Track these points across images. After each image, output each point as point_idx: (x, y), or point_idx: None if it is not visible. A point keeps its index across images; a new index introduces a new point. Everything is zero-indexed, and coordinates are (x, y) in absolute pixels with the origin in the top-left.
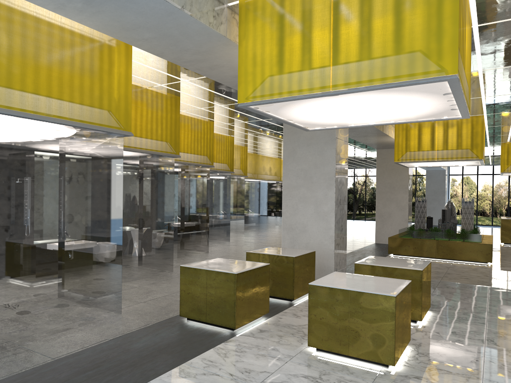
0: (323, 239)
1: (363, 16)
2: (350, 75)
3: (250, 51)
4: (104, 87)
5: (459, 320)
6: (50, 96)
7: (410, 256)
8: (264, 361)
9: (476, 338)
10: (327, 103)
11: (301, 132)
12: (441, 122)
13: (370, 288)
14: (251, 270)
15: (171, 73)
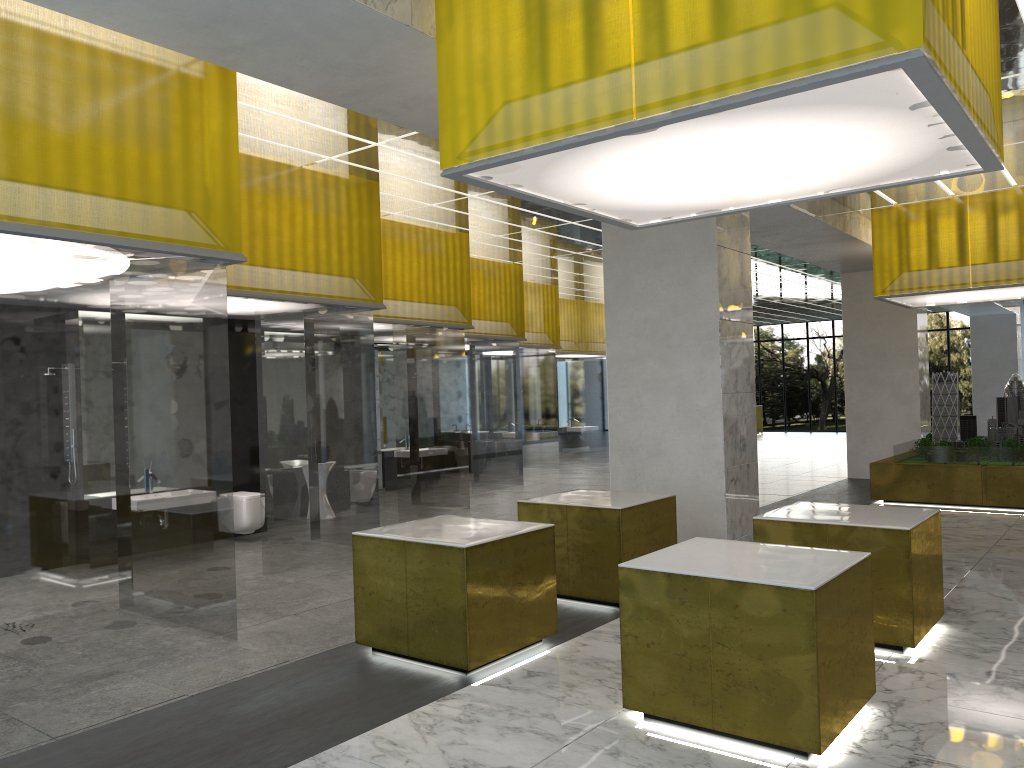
0: (700, 470)
1: None
2: (675, 79)
3: (460, 51)
4: (173, 161)
5: (1013, 644)
6: (46, 184)
7: (923, 503)
8: (515, 744)
9: None
10: (641, 155)
11: (641, 240)
12: (980, 202)
13: (758, 573)
14: (506, 538)
15: (342, 128)
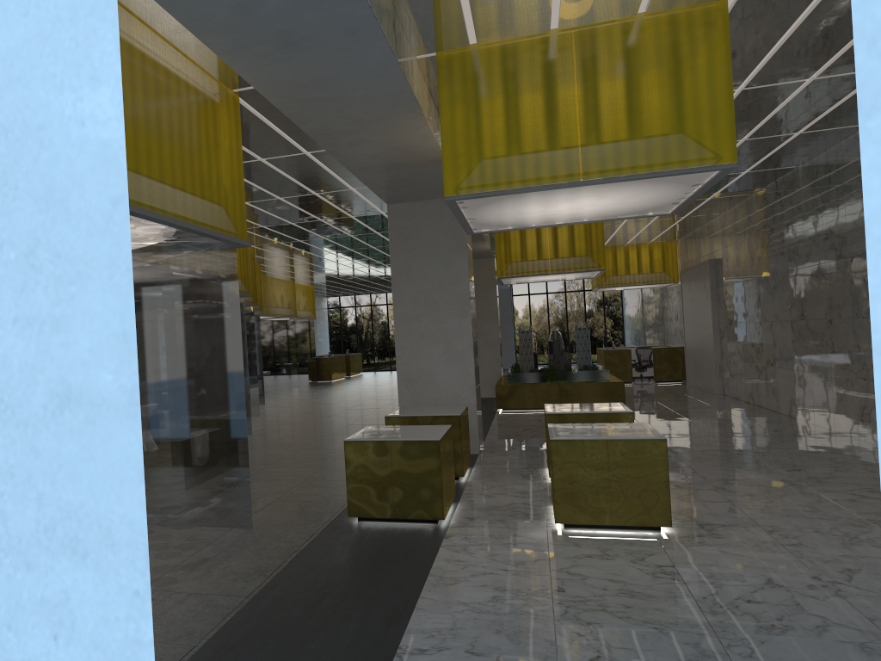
0: (460, 391)
1: (617, 86)
2: (606, 161)
3: (459, 123)
4: (220, 170)
5: None
6: (174, 186)
7: (524, 409)
8: (523, 550)
9: (706, 488)
10: (553, 196)
11: (416, 238)
12: None
13: (626, 435)
14: (445, 434)
15: (252, 147)
